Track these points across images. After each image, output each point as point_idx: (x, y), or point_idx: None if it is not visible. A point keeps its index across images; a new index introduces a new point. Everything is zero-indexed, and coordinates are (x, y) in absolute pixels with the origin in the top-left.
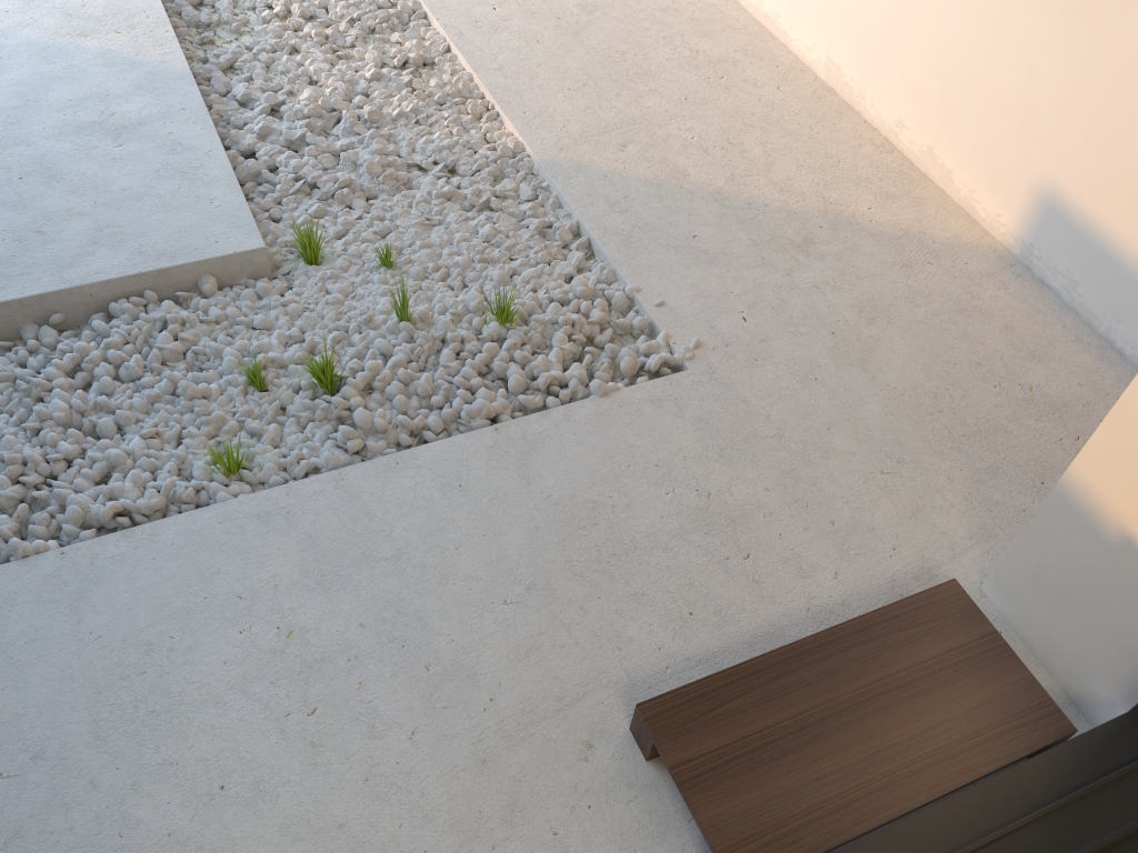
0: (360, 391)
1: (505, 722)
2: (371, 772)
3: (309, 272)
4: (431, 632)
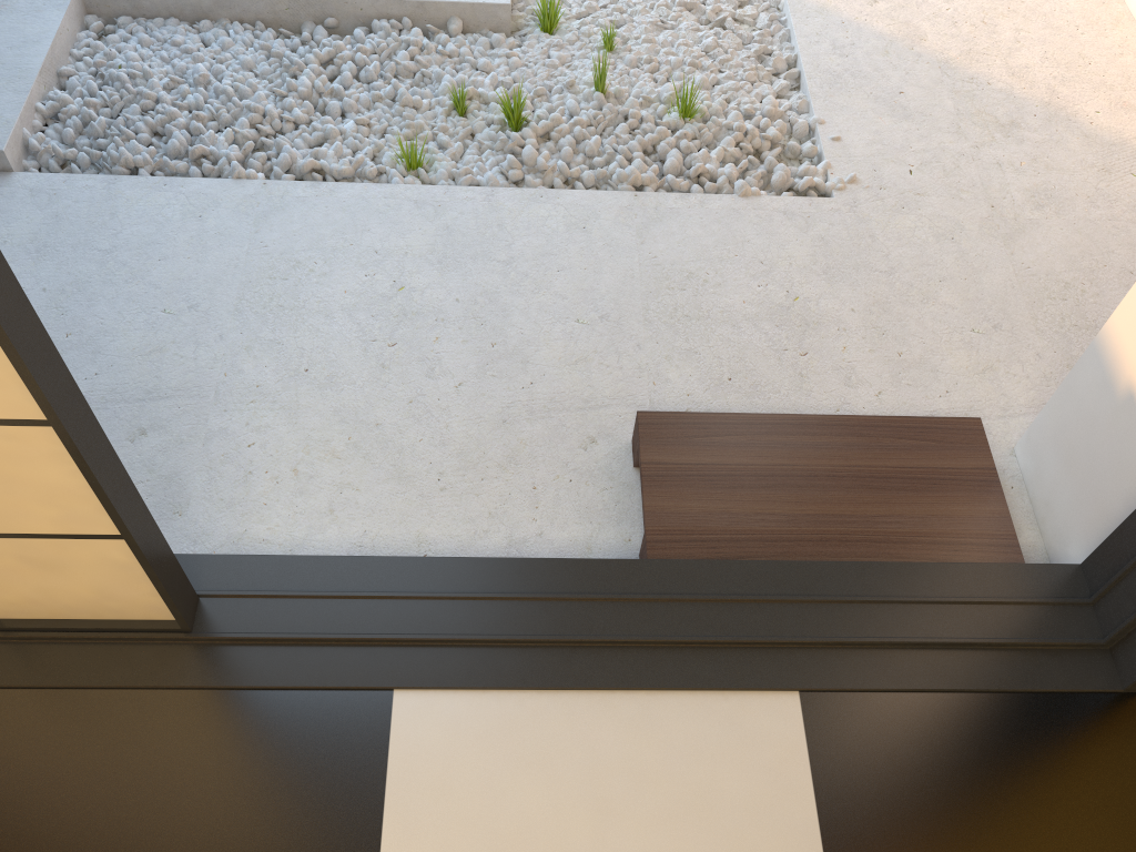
0: (538, 137)
1: (534, 402)
2: (416, 399)
3: (540, 38)
4: (508, 322)
